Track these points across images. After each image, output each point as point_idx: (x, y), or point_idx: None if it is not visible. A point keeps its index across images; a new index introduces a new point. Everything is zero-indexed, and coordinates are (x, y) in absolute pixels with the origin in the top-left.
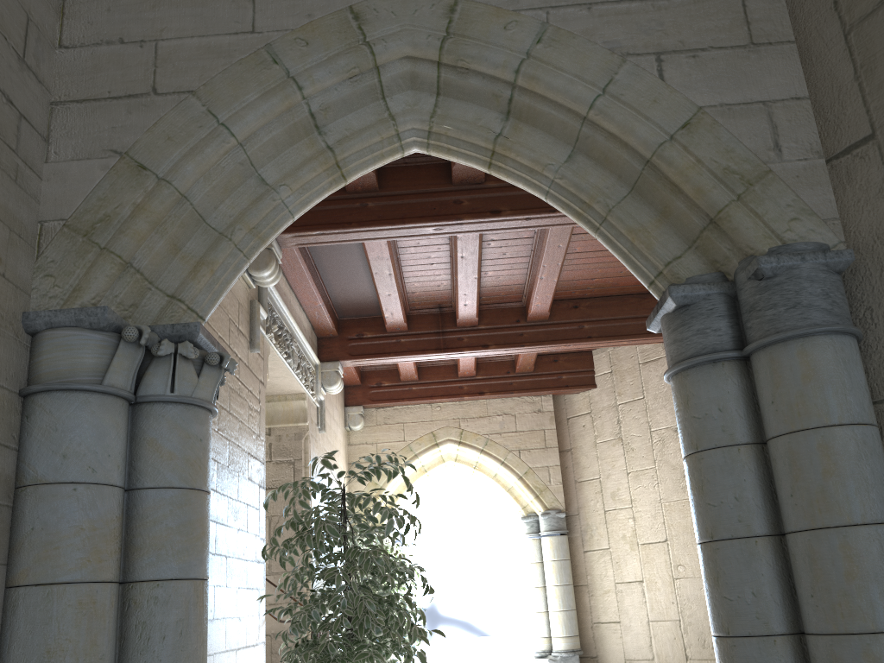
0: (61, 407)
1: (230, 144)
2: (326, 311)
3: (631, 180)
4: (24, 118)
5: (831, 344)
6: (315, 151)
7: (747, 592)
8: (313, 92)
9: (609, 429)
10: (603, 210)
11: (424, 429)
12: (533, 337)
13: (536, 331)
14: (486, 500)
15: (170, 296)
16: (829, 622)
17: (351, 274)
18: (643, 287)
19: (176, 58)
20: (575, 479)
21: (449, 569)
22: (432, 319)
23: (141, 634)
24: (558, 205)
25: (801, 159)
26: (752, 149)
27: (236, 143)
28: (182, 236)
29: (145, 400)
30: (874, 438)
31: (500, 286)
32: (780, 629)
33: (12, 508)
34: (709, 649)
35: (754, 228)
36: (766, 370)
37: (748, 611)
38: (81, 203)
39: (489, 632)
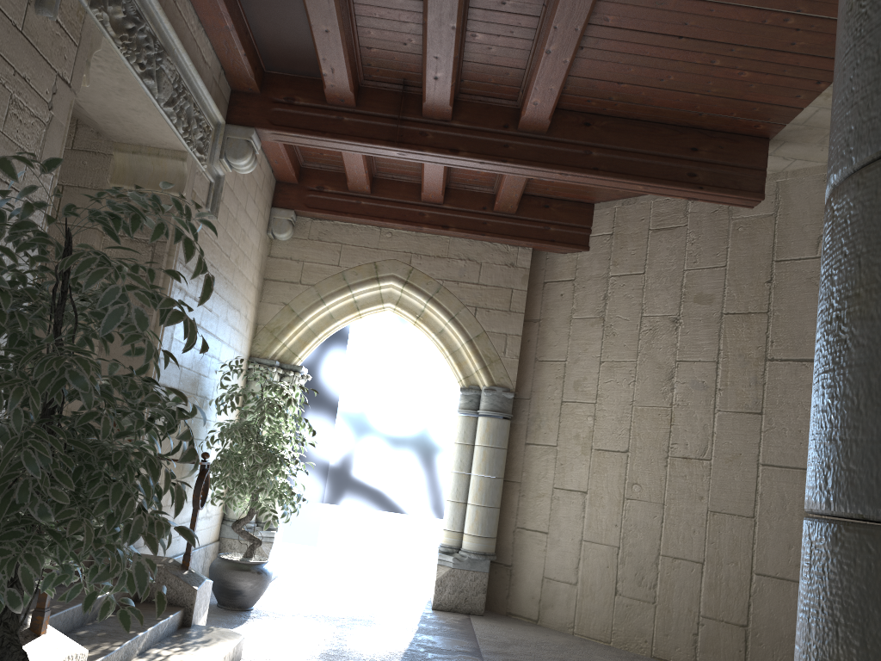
0: None
1: None
2: (239, 43)
3: None
4: None
5: None
6: None
7: None
8: None
9: (592, 304)
10: None
11: (365, 257)
12: (521, 154)
13: (527, 146)
14: (431, 362)
15: None
16: None
17: None
18: (684, 114)
19: None
20: (536, 357)
21: (371, 431)
22: (392, 100)
23: None
24: None
25: None
26: None
27: None
28: None
29: None
30: None
31: (490, 65)
32: None
33: None
34: (645, 589)
35: None
36: None
37: None
38: None
39: (401, 509)
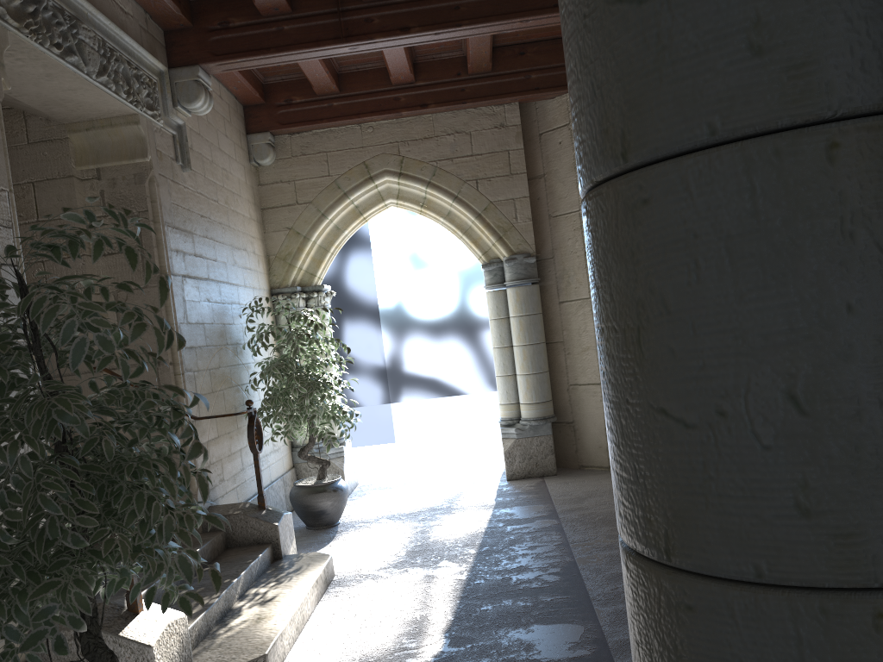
0: None
1: None
2: None
3: None
4: None
5: None
6: None
7: None
8: None
9: None
10: None
11: (353, 159)
12: (475, 12)
13: (479, 2)
14: (451, 242)
15: None
16: None
17: None
18: None
19: None
20: (549, 214)
21: (411, 325)
22: None
23: None
24: None
25: None
26: None
27: None
28: None
29: None
30: None
31: None
32: None
33: None
34: None
35: None
36: None
37: None
38: None
39: (459, 391)
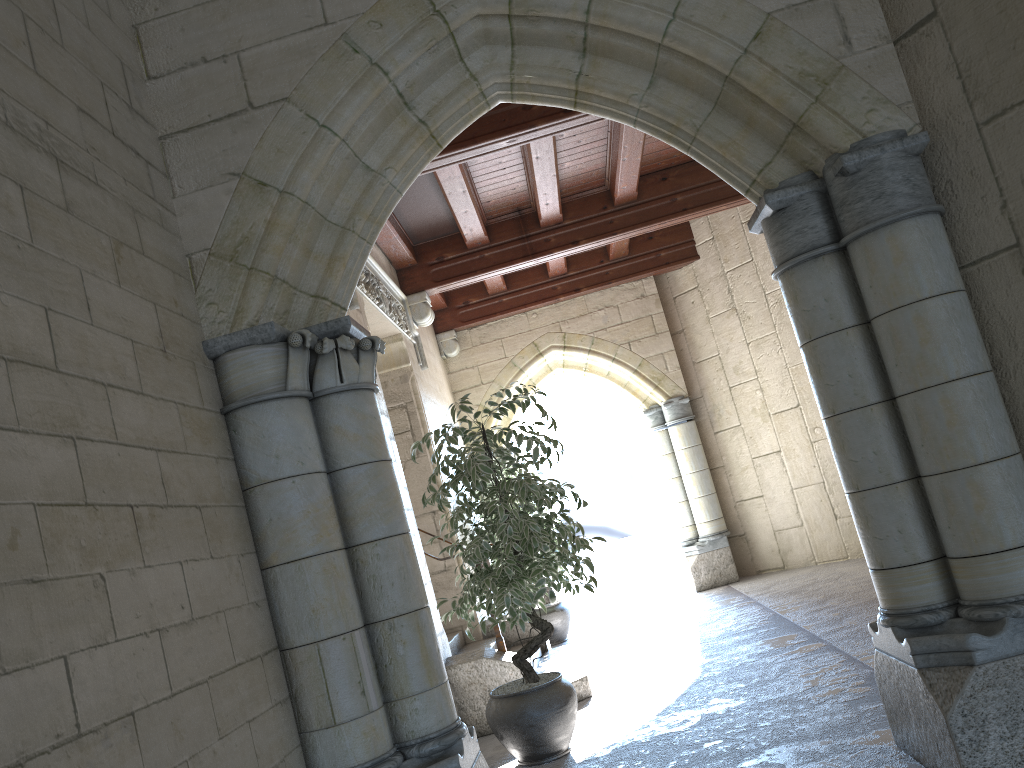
0: (262, 417)
1: (335, 144)
2: (402, 242)
3: (713, 97)
4: (149, 164)
5: (916, 226)
6: (409, 127)
7: (869, 453)
8: (398, 73)
9: (721, 301)
10: (692, 130)
11: (524, 341)
12: (625, 223)
13: (626, 215)
14: (601, 400)
15: (314, 296)
16: (938, 464)
17: (421, 197)
18: None
19: (261, 67)
20: (693, 361)
21: (576, 478)
22: (513, 225)
23: (374, 585)
24: (648, 132)
25: (871, 48)
26: (823, 48)
27: (339, 141)
28: (311, 238)
29: (321, 394)
30: (962, 302)
31: (579, 175)
32: (900, 477)
33: (245, 507)
34: None
35: (835, 127)
36: (861, 259)
37: (872, 468)
38: (218, 230)
39: (629, 532)
